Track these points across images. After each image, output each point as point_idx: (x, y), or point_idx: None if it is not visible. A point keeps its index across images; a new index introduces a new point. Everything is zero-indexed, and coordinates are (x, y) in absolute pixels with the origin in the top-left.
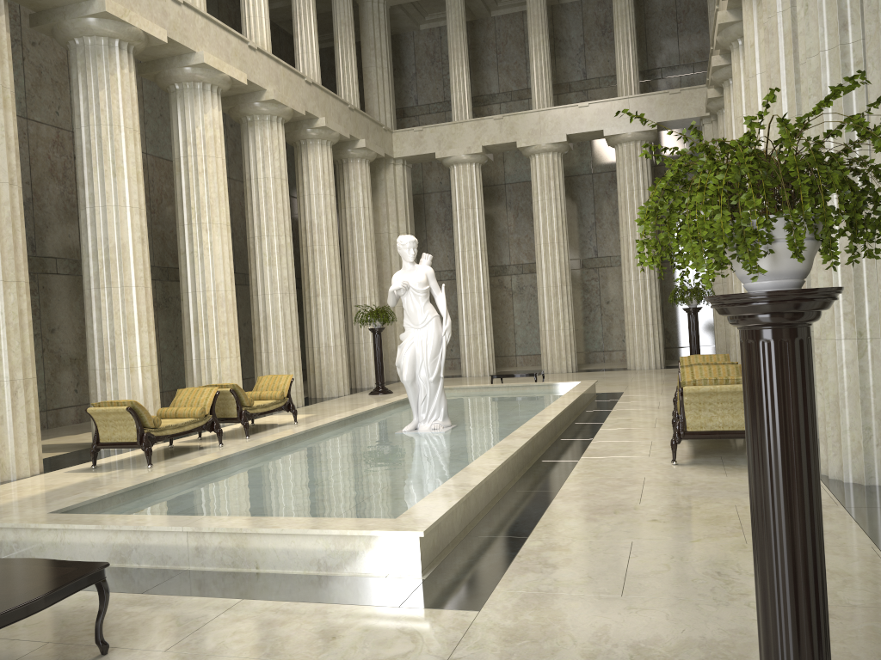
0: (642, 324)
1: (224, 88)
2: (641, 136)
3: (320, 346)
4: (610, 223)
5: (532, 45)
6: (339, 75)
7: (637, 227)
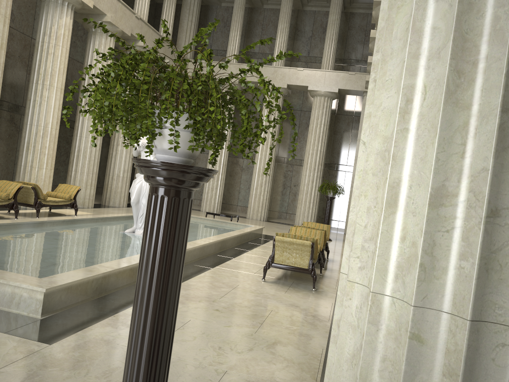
0: (307, 201)
1: (77, 7)
2: (328, 94)
3: (114, 175)
4: (305, 141)
5: (279, 28)
6: (162, 19)
7: (315, 145)
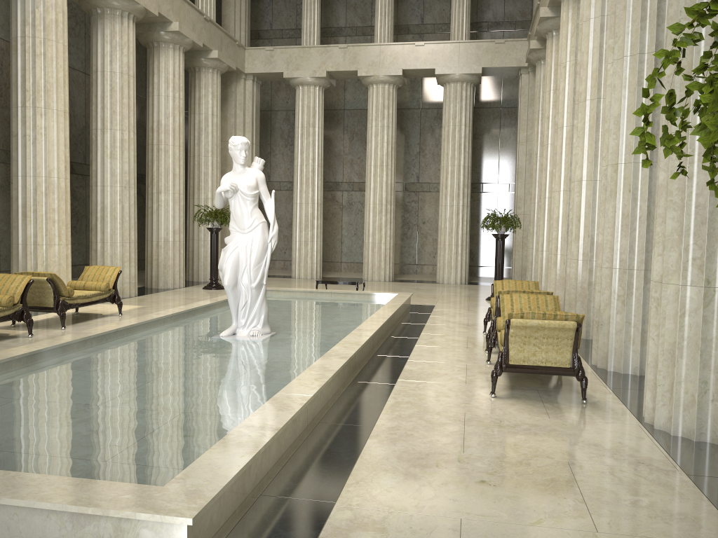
0: (452, 244)
1: None
2: (467, 78)
3: (159, 240)
4: (432, 154)
5: None
6: None
7: (456, 158)
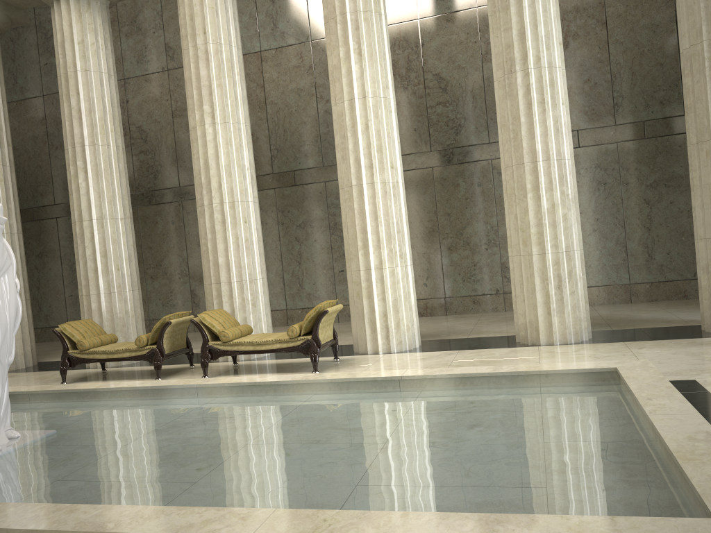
0: None
1: None
2: None
3: None
4: None
5: None
6: None
7: None
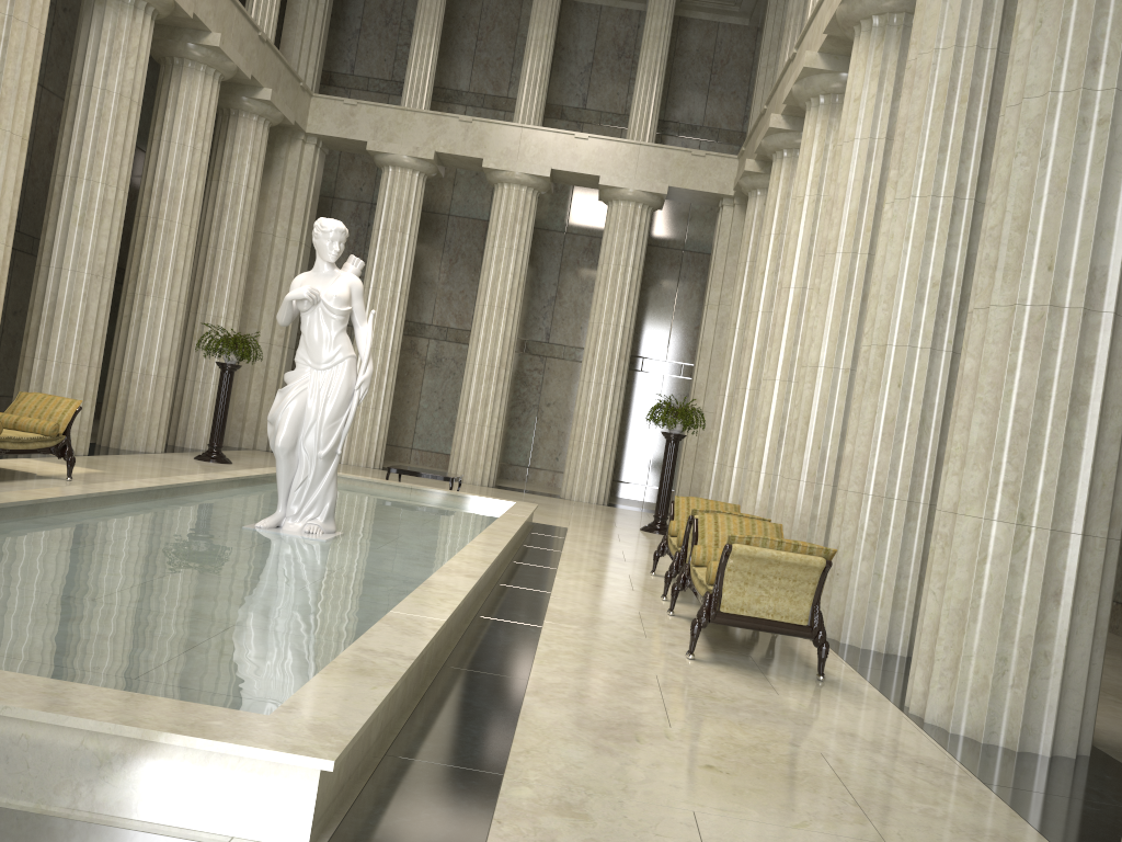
0: (592, 442)
1: None
2: (645, 198)
3: (133, 371)
4: (574, 303)
5: (532, 37)
6: None
7: (614, 314)
